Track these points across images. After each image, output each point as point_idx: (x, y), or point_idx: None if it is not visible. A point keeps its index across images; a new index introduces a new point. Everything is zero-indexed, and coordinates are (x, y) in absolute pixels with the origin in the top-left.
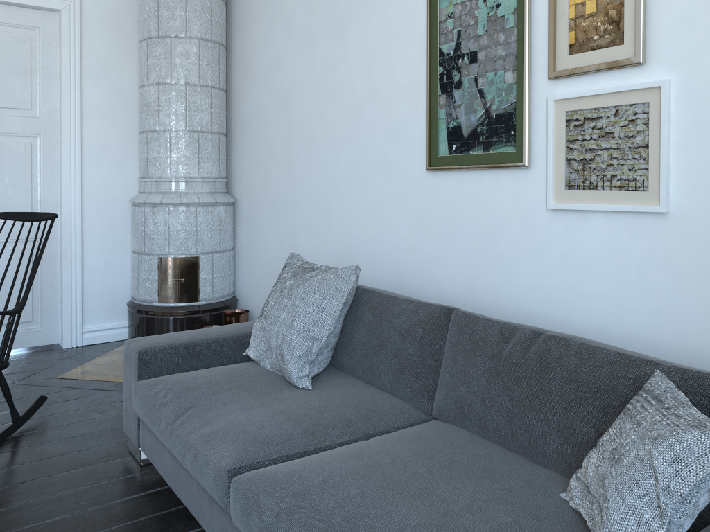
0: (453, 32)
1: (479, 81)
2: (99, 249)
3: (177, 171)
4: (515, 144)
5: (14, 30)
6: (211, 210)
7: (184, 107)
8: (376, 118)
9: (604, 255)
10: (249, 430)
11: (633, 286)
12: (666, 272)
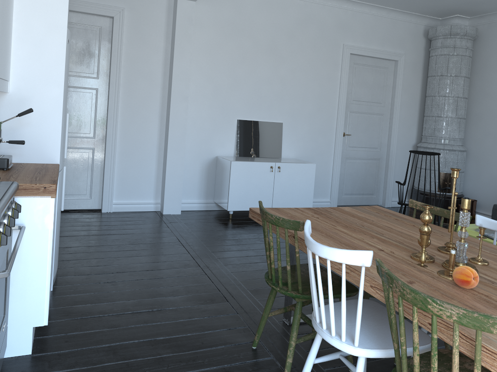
0: None
1: None
2: (399, 165)
3: (450, 135)
4: None
5: (379, 69)
6: (462, 153)
7: (455, 107)
8: None
9: None
10: None
11: None
12: None
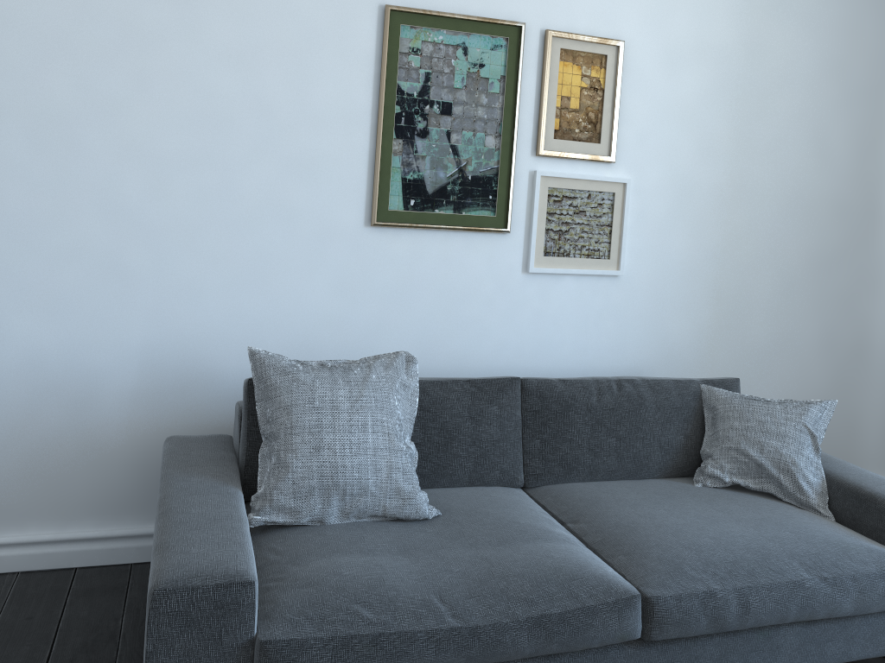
0: (420, 71)
1: (453, 136)
2: None
3: None
4: (493, 209)
5: None
6: None
7: None
8: (265, 144)
9: (571, 310)
10: (555, 564)
11: (591, 331)
12: (615, 318)
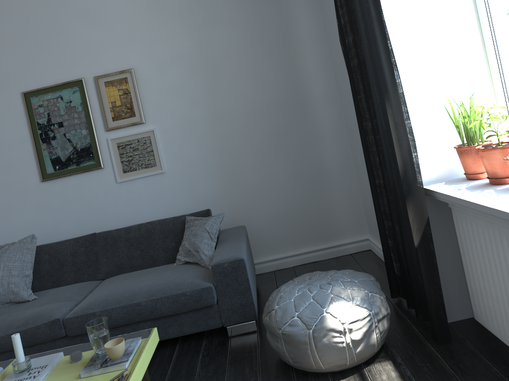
0: (45, 113)
1: (67, 135)
2: None
3: None
4: (94, 160)
5: None
6: None
7: None
8: None
9: (145, 193)
10: (43, 311)
11: (158, 200)
12: (169, 192)
